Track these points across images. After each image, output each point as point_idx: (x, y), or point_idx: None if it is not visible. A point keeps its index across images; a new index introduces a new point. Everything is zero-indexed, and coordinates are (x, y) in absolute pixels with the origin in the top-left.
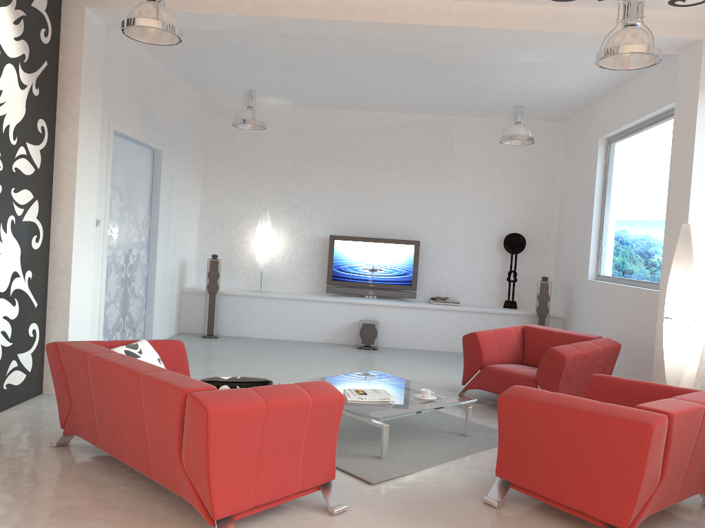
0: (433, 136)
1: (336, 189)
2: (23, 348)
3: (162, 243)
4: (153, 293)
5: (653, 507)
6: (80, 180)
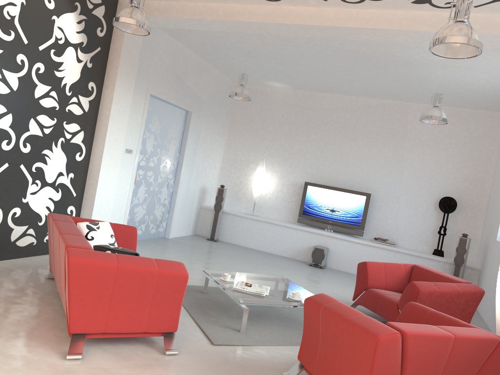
0: (392, 116)
1: (315, 149)
2: None
3: (186, 172)
4: (174, 204)
5: None
6: (112, 121)
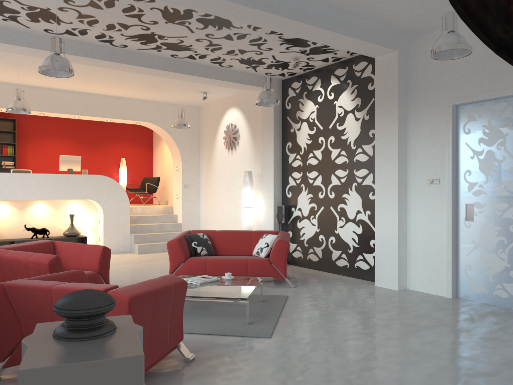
0: None
1: None
2: (366, 251)
3: None
4: None
5: None
6: (378, 157)
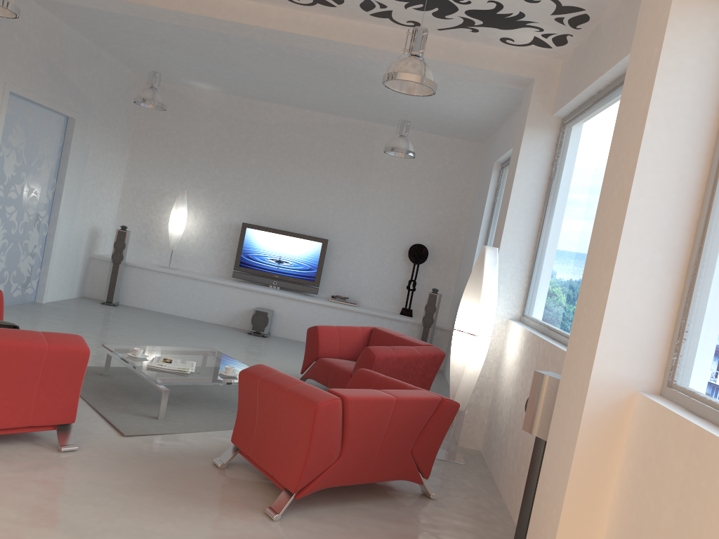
0: (356, 140)
1: (256, 179)
2: None
3: (68, 207)
4: (50, 253)
5: (333, 479)
6: None
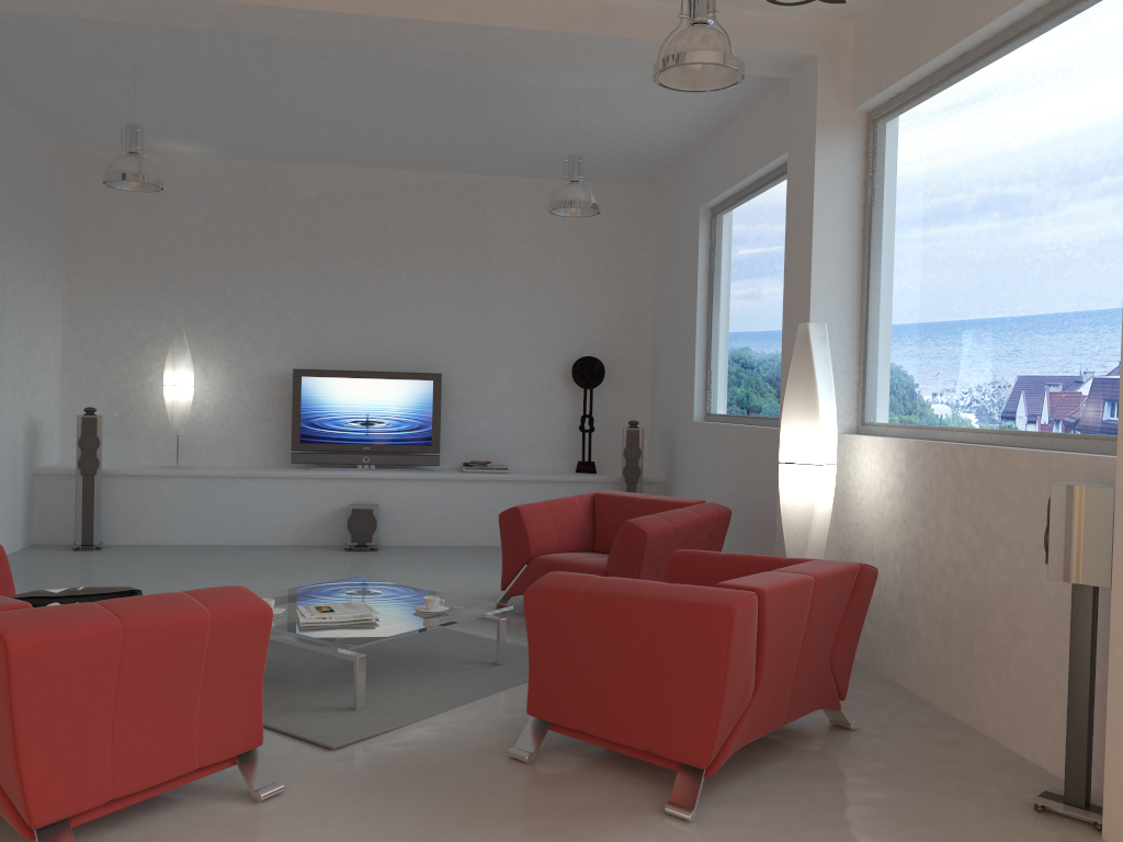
0: (456, 207)
1: (301, 294)
2: None
3: None
4: None
5: (748, 731)
6: None
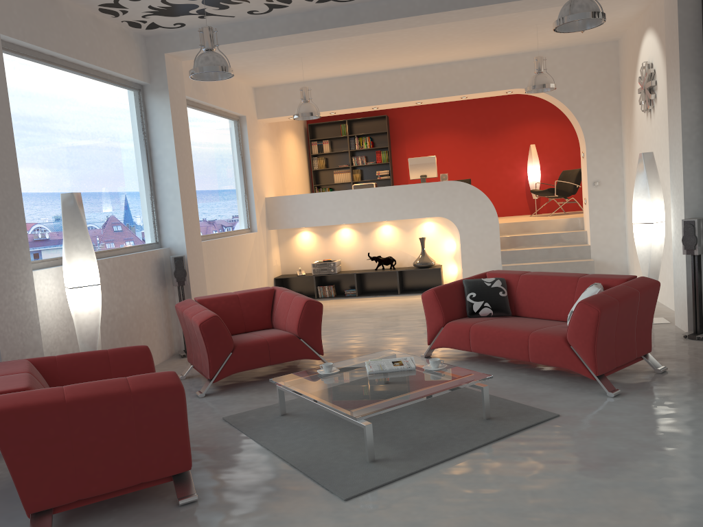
0: None
1: None
2: None
3: None
4: None
5: None
6: None
